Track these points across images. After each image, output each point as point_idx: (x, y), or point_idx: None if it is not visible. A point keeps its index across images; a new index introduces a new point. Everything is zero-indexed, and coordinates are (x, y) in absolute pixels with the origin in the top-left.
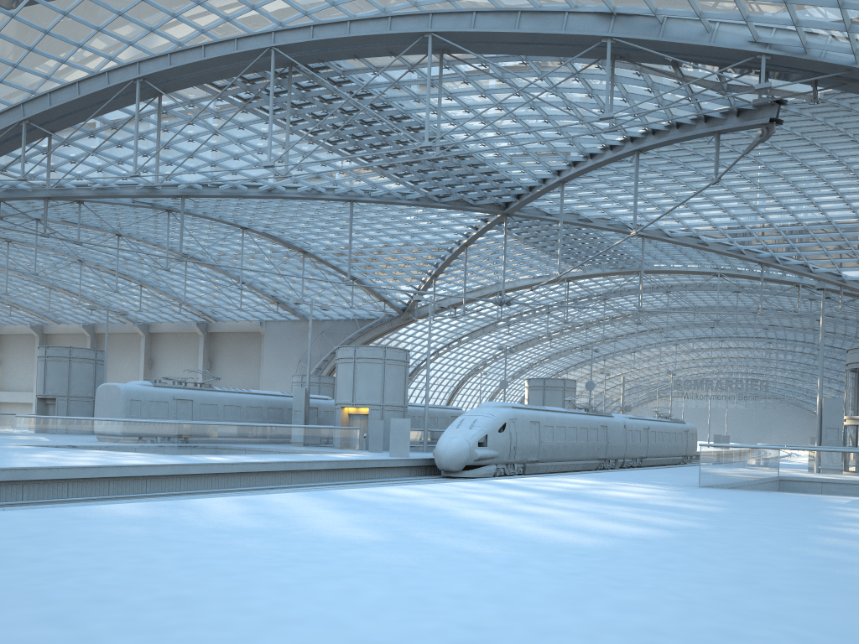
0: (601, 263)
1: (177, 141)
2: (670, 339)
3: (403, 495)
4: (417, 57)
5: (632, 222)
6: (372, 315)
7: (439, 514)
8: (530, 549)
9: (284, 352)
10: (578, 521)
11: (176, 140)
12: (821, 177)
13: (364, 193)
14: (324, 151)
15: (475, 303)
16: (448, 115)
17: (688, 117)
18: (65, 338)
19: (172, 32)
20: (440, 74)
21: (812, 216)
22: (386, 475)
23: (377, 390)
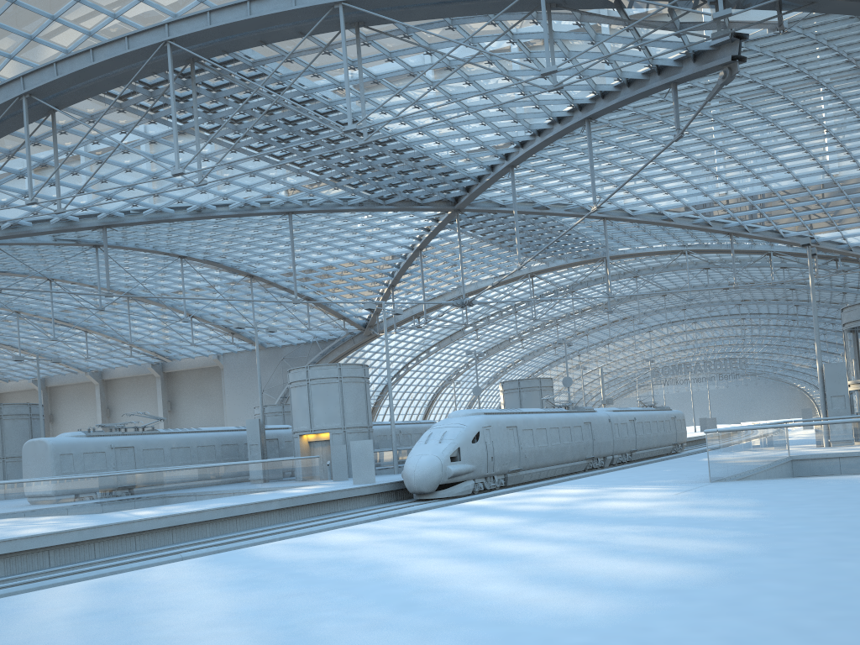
0: (563, 254)
1: (85, 164)
2: (643, 326)
3: (339, 545)
4: (331, 35)
5: (591, 204)
6: (332, 335)
7: (374, 575)
8: (498, 644)
9: (246, 384)
10: (572, 563)
11: (84, 164)
12: (785, 131)
13: (302, 203)
14: (249, 159)
15: (438, 311)
16: (377, 102)
17: (639, 72)
18: (16, 396)
19: (56, 38)
20: (358, 49)
21: (778, 177)
22: (350, 506)
23: (337, 412)
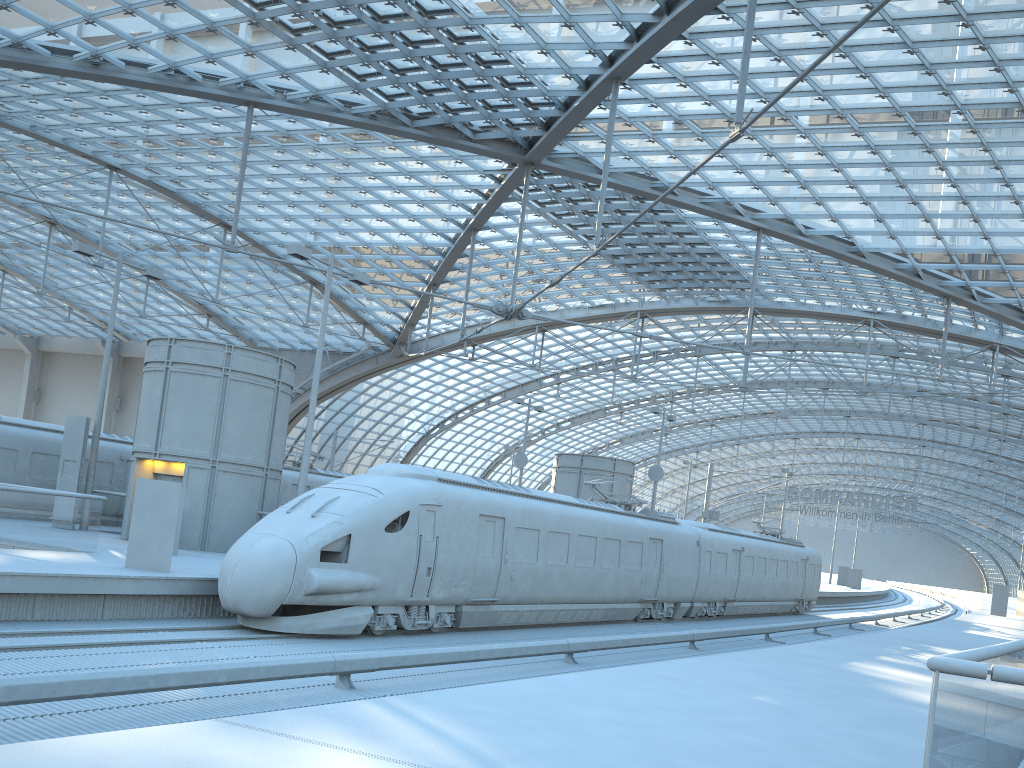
0: (693, 291)
1: None
2: (788, 430)
3: None
4: None
5: (743, 201)
6: (349, 347)
7: None
8: None
9: None
10: None
11: None
12: None
13: (275, 92)
14: None
15: (506, 344)
16: None
17: None
18: None
19: None
20: None
21: None
22: (74, 613)
23: (207, 430)
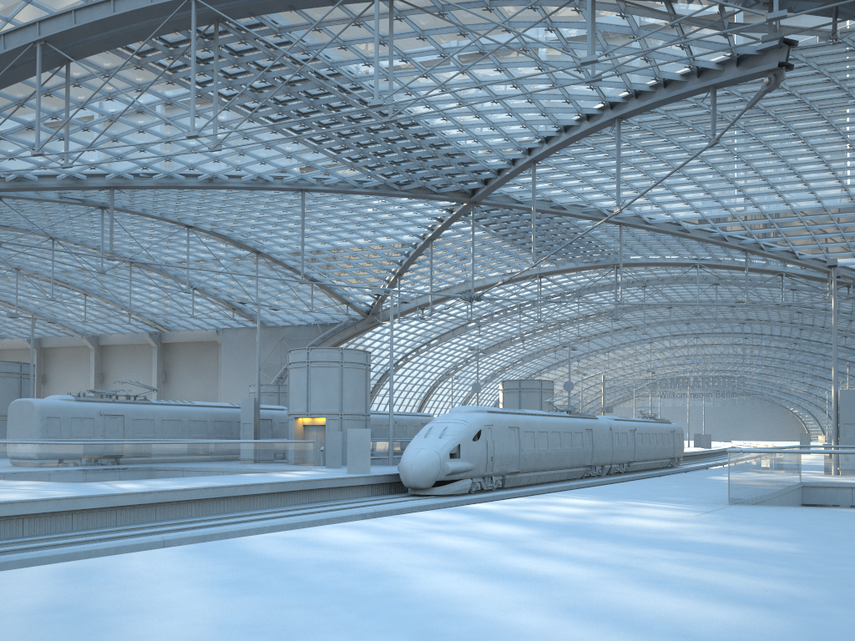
0: (574, 257)
1: (97, 121)
2: (644, 337)
3: (338, 544)
4: (363, 7)
5: (609, 208)
6: (334, 319)
7: (382, 588)
8: None
9: (243, 361)
10: (610, 594)
11: (96, 120)
12: (814, 150)
13: (316, 181)
14: (267, 131)
15: (443, 304)
16: (404, 83)
17: (677, 73)
18: (9, 354)
19: None
20: (391, 22)
21: (801, 197)
22: (343, 495)
23: (335, 397)
